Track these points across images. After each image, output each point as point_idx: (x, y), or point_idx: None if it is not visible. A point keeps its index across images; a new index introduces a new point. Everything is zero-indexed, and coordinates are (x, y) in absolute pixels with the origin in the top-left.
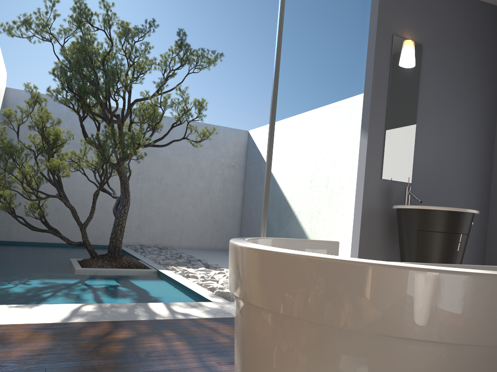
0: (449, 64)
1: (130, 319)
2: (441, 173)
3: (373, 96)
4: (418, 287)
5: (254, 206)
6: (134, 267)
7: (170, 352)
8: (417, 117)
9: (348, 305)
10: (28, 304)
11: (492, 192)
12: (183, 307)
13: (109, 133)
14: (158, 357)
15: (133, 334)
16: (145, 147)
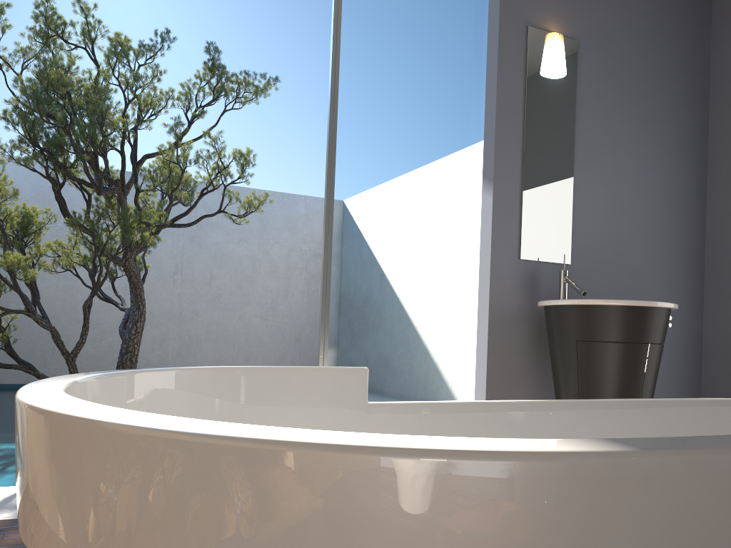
0: (625, 70)
1: None
2: (621, 247)
3: (500, 125)
4: (296, 498)
5: None
6: None
7: None
8: (575, 157)
9: (141, 547)
10: None
11: (707, 274)
12: None
13: (102, 209)
14: None
15: None
16: (160, 228)
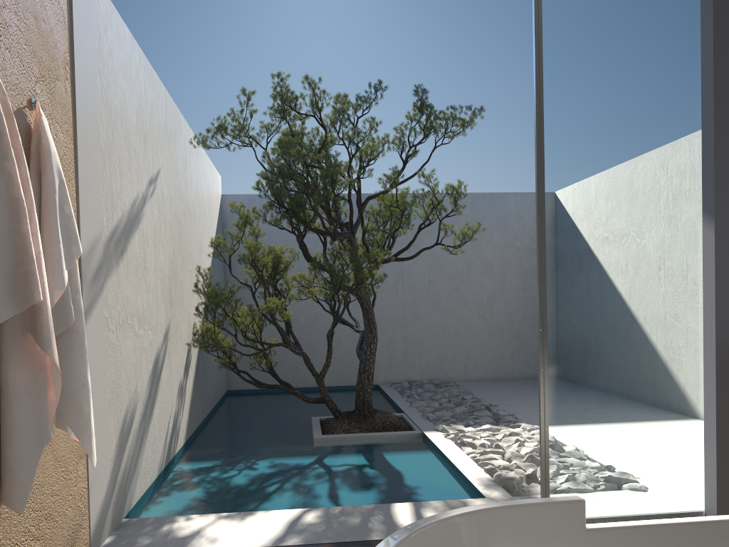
0: None
1: (359, 538)
2: None
3: (719, 157)
4: None
5: None
6: (390, 429)
7: None
8: None
9: None
10: (244, 507)
11: None
12: (438, 511)
13: (337, 251)
14: None
15: None
16: (386, 262)
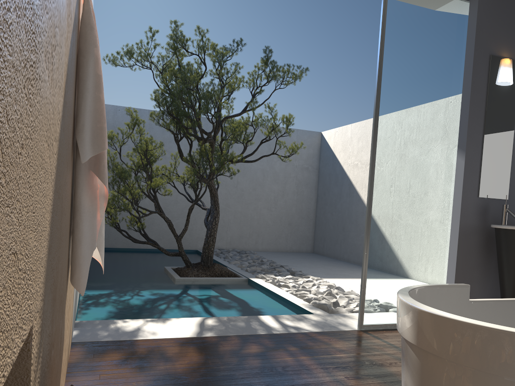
0: None
1: (252, 333)
2: None
3: (471, 117)
4: None
5: (328, 208)
6: (226, 275)
7: (301, 367)
8: (514, 134)
9: None
10: (156, 317)
11: None
12: (290, 320)
13: (203, 151)
14: (294, 372)
15: (262, 348)
16: (236, 162)
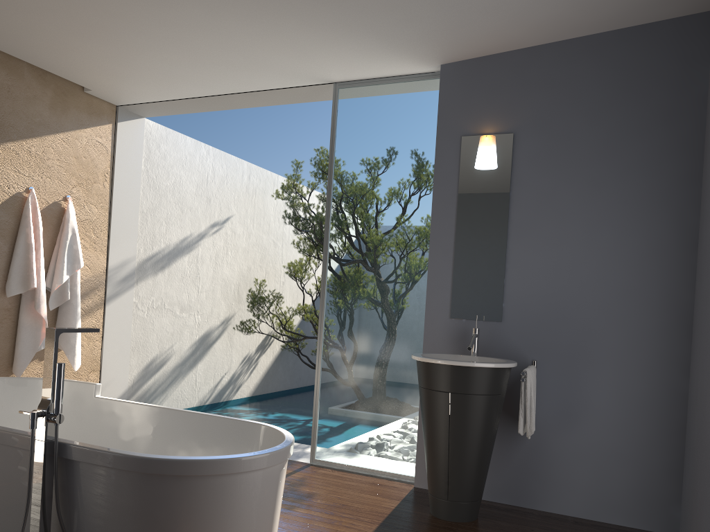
0: (572, 143)
1: None
2: (564, 304)
3: (435, 218)
4: None
5: None
6: None
7: None
8: (509, 231)
9: None
10: None
11: (692, 329)
12: None
13: None
14: None
15: None
16: None
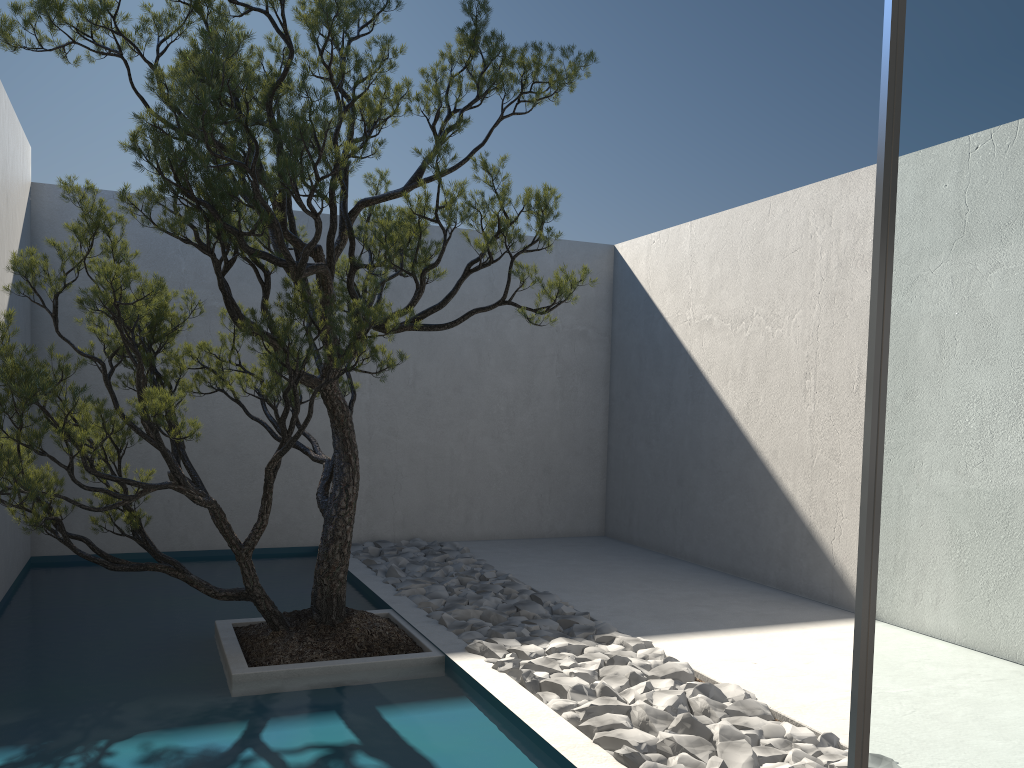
0: None
1: None
2: None
3: None
4: None
5: (640, 429)
6: (382, 649)
7: None
8: None
9: None
10: None
11: None
12: None
13: (299, 302)
14: None
15: None
16: (396, 331)
